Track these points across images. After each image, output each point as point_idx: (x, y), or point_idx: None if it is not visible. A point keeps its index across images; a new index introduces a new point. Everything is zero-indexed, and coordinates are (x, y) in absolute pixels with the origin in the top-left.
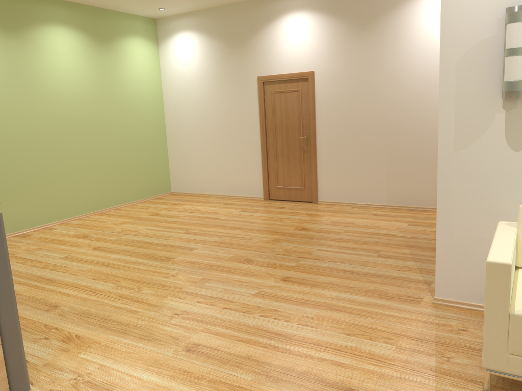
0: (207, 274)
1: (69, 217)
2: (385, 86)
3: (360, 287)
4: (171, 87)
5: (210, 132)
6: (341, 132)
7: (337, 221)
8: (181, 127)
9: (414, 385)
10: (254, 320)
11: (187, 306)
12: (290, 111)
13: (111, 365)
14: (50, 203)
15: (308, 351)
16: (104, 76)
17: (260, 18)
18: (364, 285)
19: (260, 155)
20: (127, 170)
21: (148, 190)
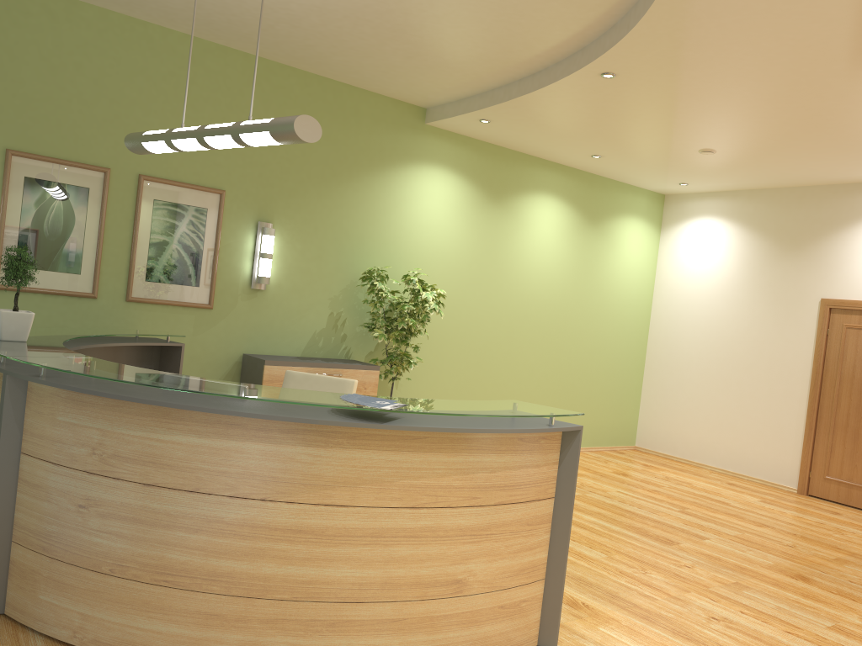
0: (740, 578)
1: None
2: None
3: None
4: (668, 293)
5: (719, 369)
6: None
7: None
8: (672, 353)
9: None
10: None
11: (727, 613)
12: None
13: None
14: None
15: None
16: (584, 265)
17: (842, 212)
18: None
19: (804, 419)
20: (584, 400)
21: (604, 436)
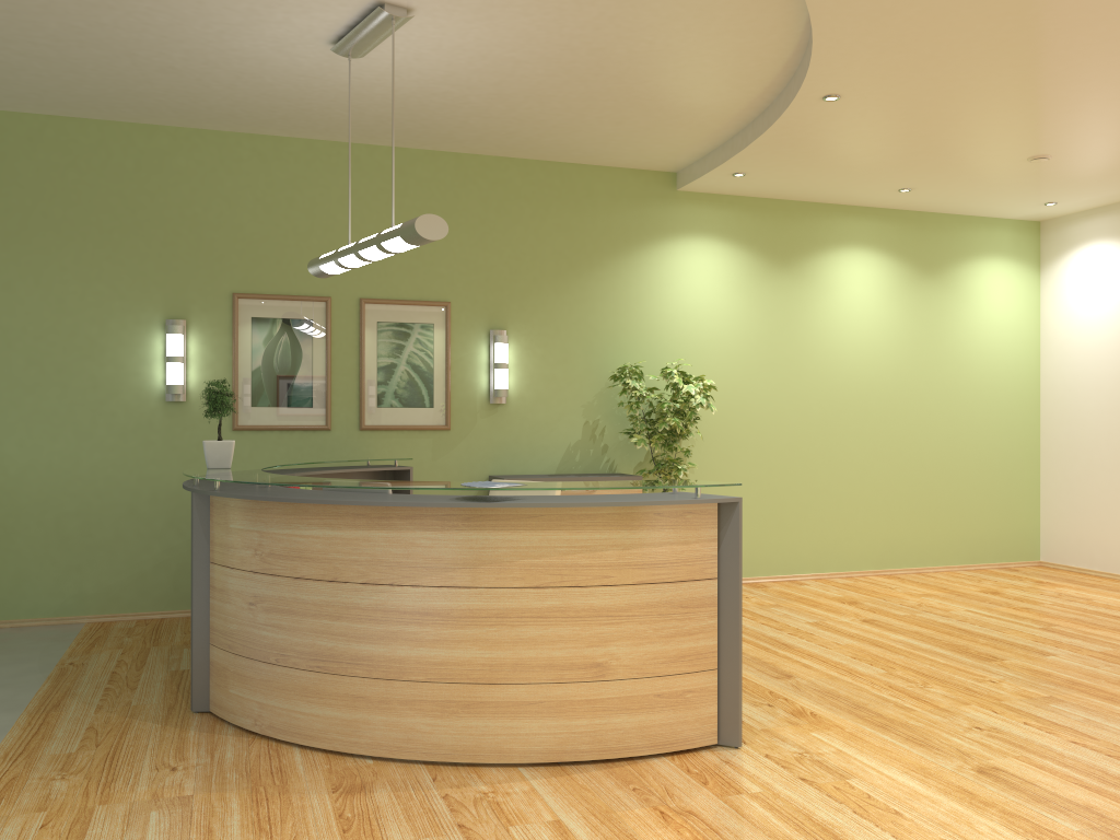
0: (1060, 692)
1: (832, 571)
2: None
3: None
4: (1059, 350)
5: None
6: None
7: None
8: (1074, 430)
9: None
10: None
11: (1002, 724)
12: None
13: (853, 754)
14: (804, 541)
15: None
16: (923, 330)
17: None
18: None
19: None
20: (948, 503)
21: (987, 549)
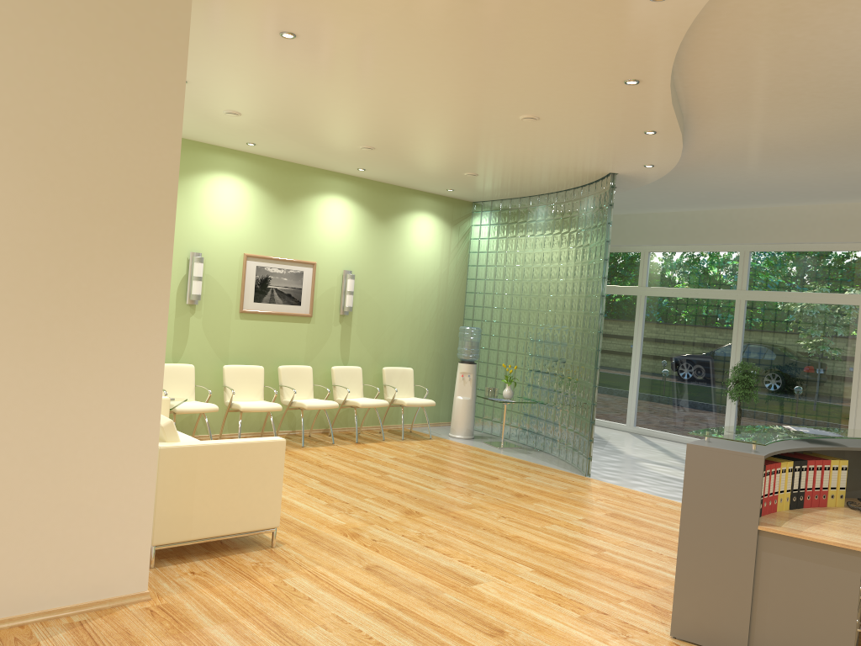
0: None
1: None
2: None
3: None
4: None
5: None
6: None
7: None
8: None
9: (316, 559)
10: (399, 643)
11: None
12: None
13: (592, 639)
14: None
15: (370, 597)
16: None
17: None
18: None
19: None
20: None
21: None
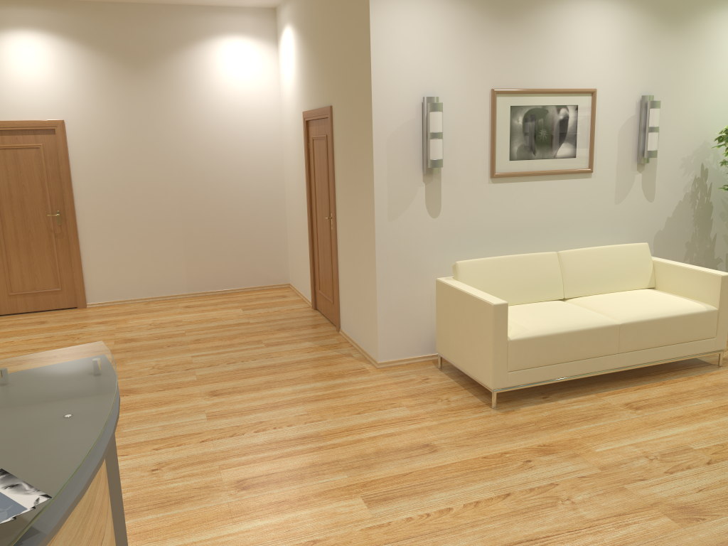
0: None
1: None
2: (172, 146)
3: (301, 376)
4: None
5: None
6: (116, 205)
7: (156, 322)
8: None
9: (455, 423)
10: (257, 437)
11: (152, 458)
12: (26, 177)
13: (185, 541)
14: None
15: (352, 437)
16: None
17: None
18: (302, 374)
19: None
20: None
21: None
